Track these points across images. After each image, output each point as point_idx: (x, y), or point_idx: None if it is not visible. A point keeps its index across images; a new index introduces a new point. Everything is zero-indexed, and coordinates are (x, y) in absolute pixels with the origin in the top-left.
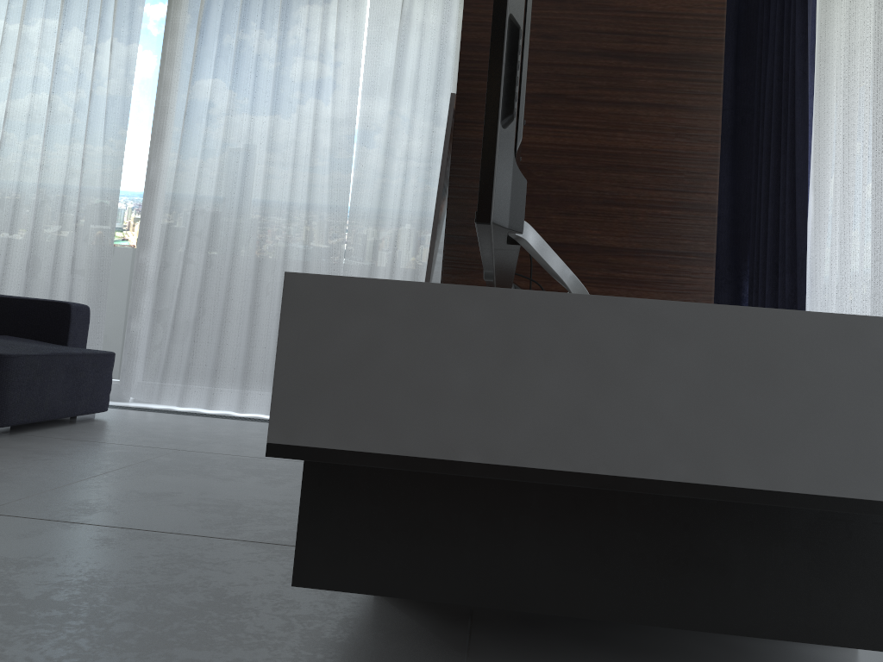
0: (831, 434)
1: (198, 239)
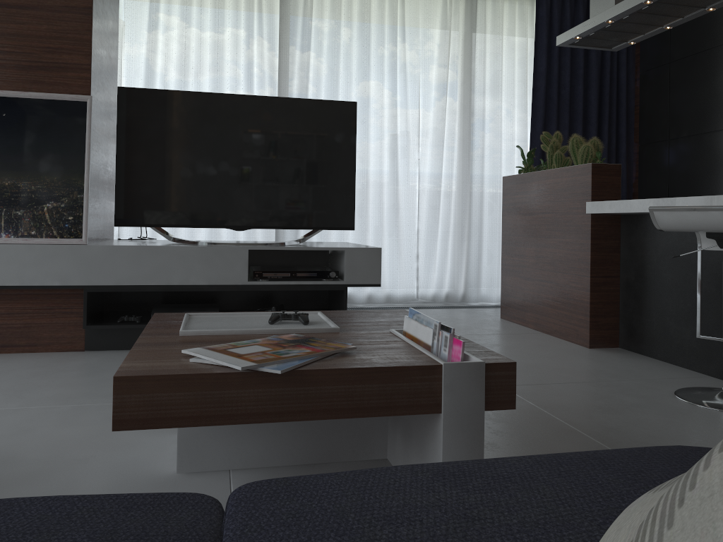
0: None
1: None
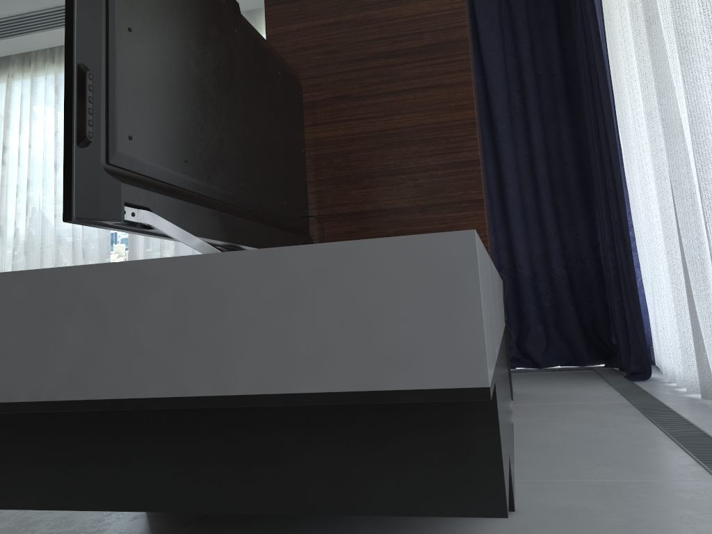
0: (262, 344)
1: (168, 250)
